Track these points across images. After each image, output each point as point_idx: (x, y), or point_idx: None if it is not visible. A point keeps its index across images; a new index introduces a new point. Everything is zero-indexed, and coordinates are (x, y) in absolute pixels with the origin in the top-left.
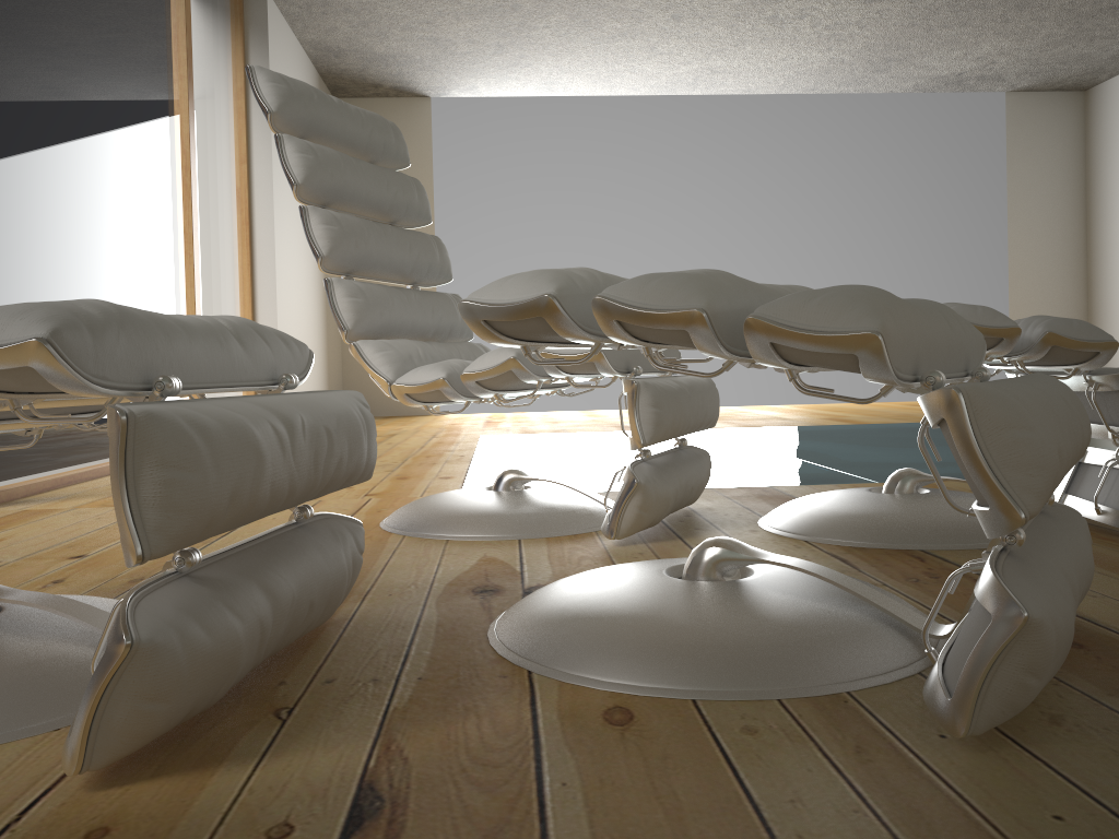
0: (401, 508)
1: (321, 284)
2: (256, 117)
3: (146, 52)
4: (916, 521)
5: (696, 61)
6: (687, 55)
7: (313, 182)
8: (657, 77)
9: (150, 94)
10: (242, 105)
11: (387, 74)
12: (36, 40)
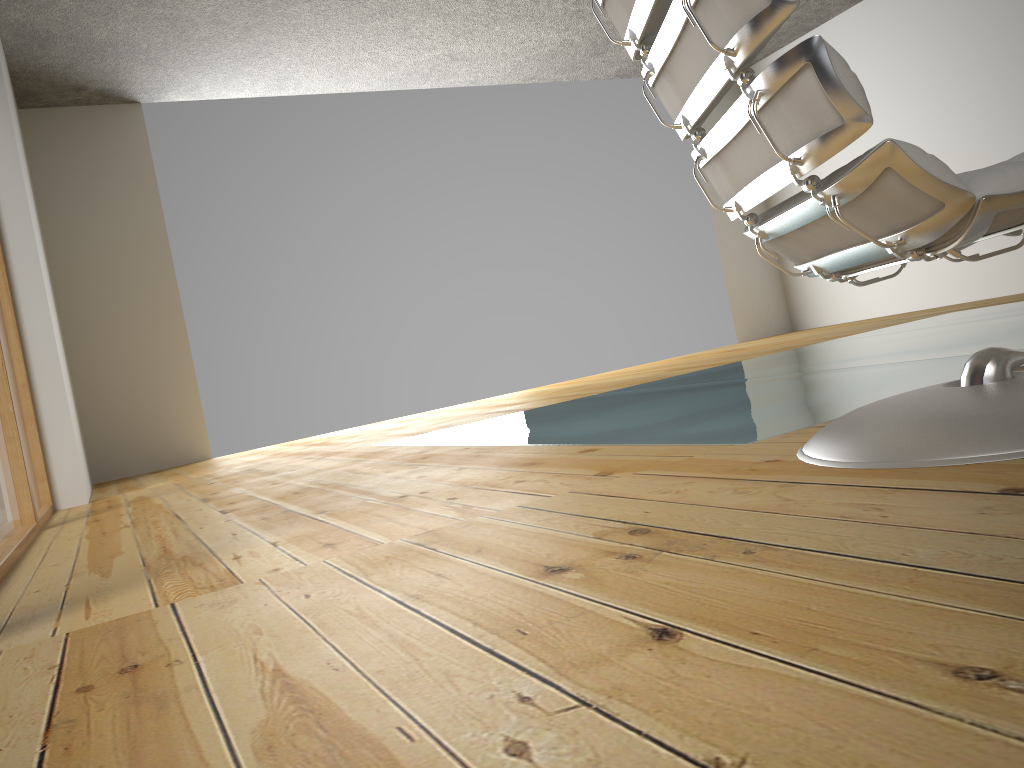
0: (886, 437)
1: (58, 322)
2: None
3: None
4: None
5: (442, 46)
6: (437, 37)
7: None
8: (396, 67)
9: None
10: None
11: (98, 72)
12: None
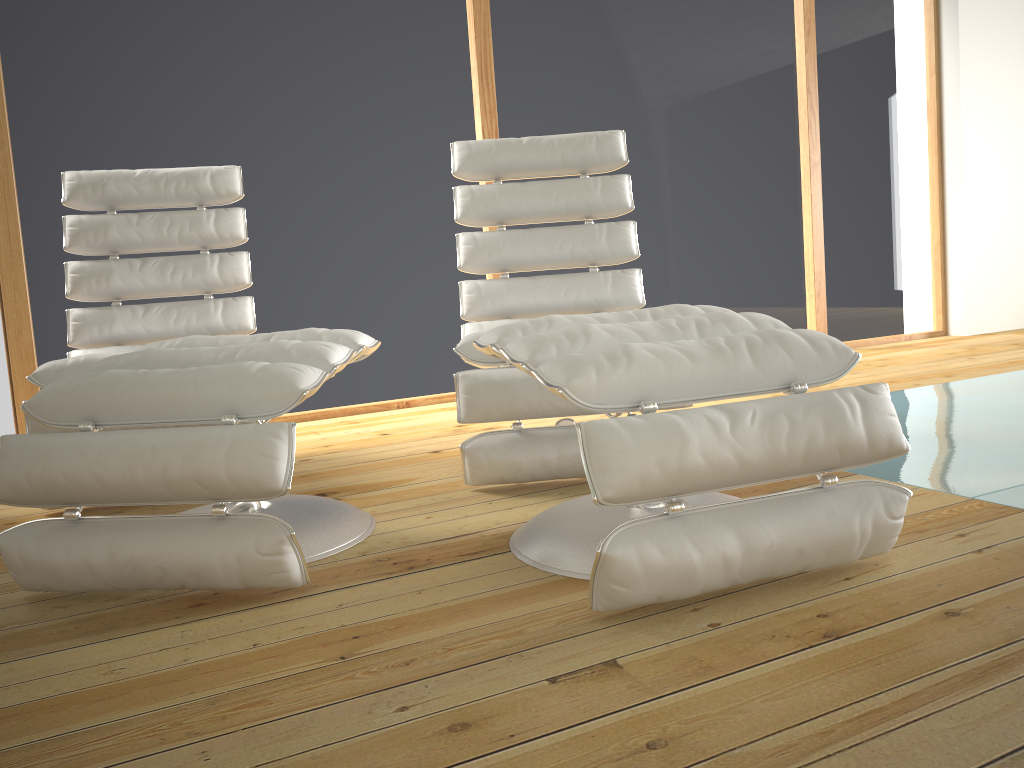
0: None
1: None
2: (945, 25)
3: (734, 38)
4: (542, 527)
5: None
6: None
7: (468, 216)
8: None
9: (739, 70)
10: (930, 18)
11: None
12: (576, 87)
